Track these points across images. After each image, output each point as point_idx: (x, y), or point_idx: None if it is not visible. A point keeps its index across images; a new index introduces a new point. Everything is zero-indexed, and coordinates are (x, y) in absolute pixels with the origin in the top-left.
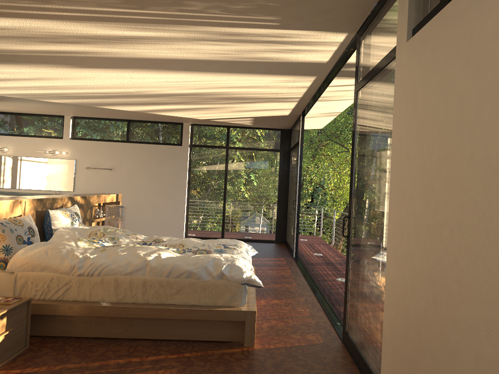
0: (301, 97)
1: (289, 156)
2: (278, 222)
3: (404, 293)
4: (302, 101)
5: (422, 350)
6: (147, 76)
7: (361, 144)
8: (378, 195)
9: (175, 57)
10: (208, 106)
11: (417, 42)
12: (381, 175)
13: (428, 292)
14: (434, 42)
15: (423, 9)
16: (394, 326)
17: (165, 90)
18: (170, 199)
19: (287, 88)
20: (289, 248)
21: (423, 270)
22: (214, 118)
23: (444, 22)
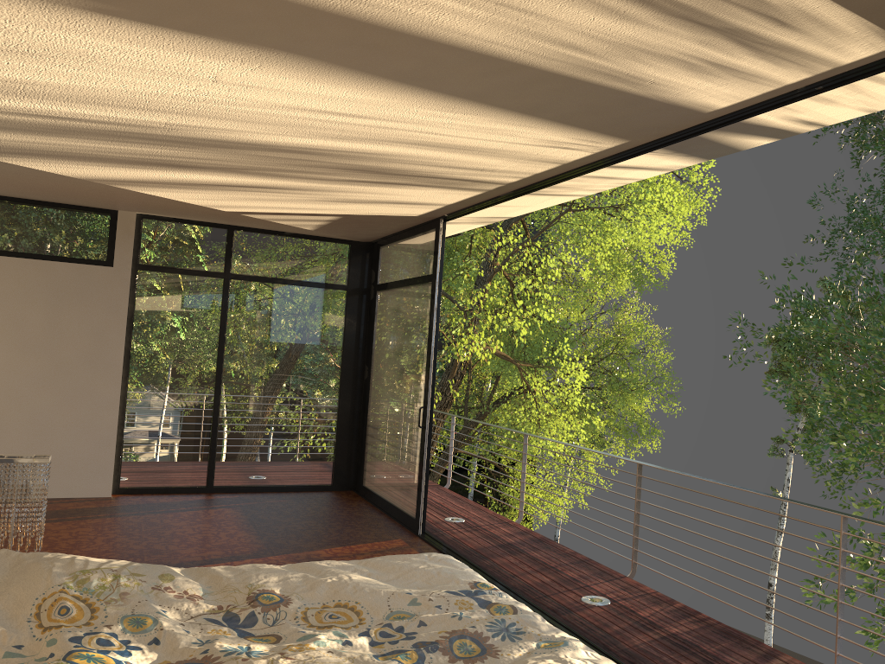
0: (509, 183)
1: (366, 301)
2: (341, 445)
3: None
4: (497, 190)
5: None
6: (268, 81)
7: None
8: None
9: (440, 33)
10: (288, 185)
11: None
12: None
13: None
14: None
15: None
16: None
17: (253, 131)
18: (77, 398)
19: (524, 160)
20: (385, 507)
21: None
22: (257, 211)
23: None
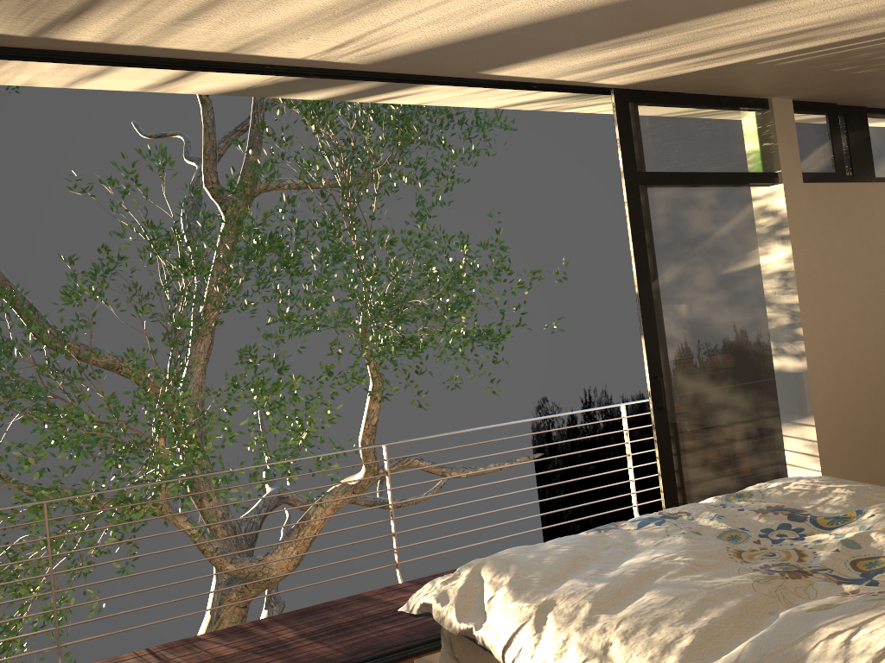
0: (44, 38)
1: None
2: None
3: (847, 396)
4: None
5: (878, 422)
6: None
7: (679, 267)
8: (755, 327)
9: None
10: None
11: (822, 191)
12: (758, 304)
13: (877, 378)
14: (847, 202)
15: (810, 163)
16: (838, 432)
17: None
18: None
19: (258, 35)
20: None
21: (868, 366)
22: None
23: (855, 193)
